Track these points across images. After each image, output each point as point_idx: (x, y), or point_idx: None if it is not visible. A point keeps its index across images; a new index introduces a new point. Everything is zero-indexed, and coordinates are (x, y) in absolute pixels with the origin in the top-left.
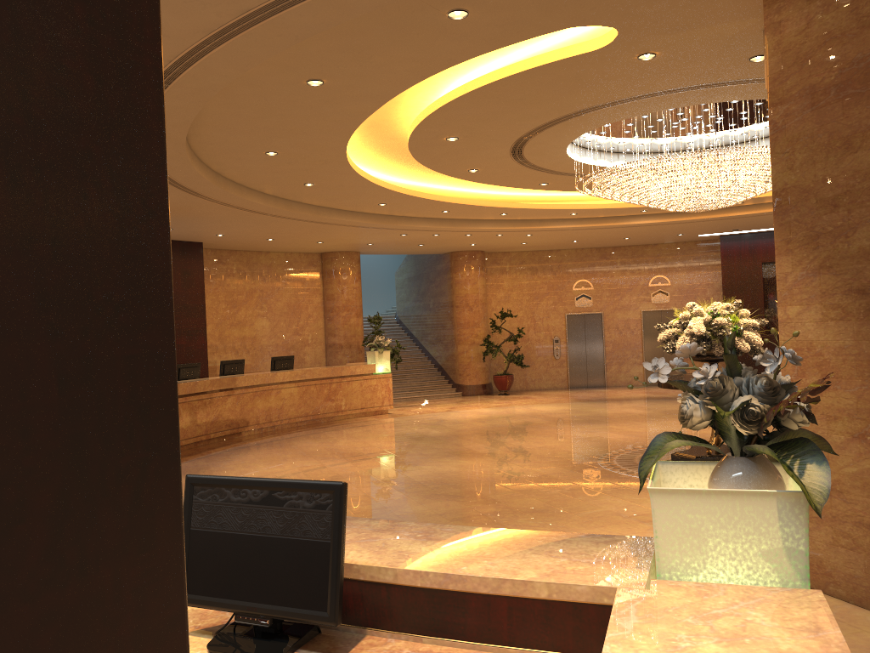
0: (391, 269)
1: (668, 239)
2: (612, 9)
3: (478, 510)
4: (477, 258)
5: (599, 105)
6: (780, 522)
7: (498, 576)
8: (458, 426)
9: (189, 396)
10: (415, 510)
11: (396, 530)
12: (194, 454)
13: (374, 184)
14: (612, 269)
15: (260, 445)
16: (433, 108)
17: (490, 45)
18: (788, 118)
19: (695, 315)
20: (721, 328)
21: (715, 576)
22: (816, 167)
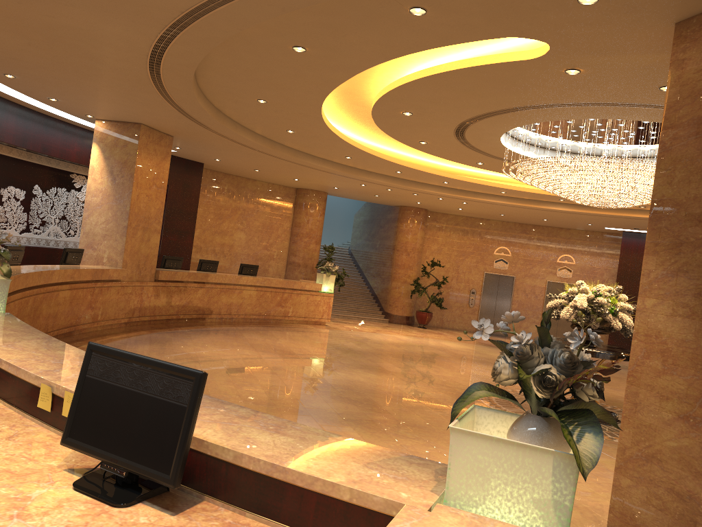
0: (352, 211)
1: (579, 226)
2: (546, 27)
3: (370, 416)
4: (420, 214)
5: (530, 105)
6: (553, 477)
7: (313, 475)
8: (377, 346)
9: (169, 282)
10: (320, 406)
11: (255, 420)
12: (164, 328)
13: (342, 139)
14: (529, 243)
15: (217, 331)
16: (394, 86)
17: (443, 41)
18: (675, 141)
19: (581, 292)
20: (601, 306)
21: (491, 511)
22: (690, 185)
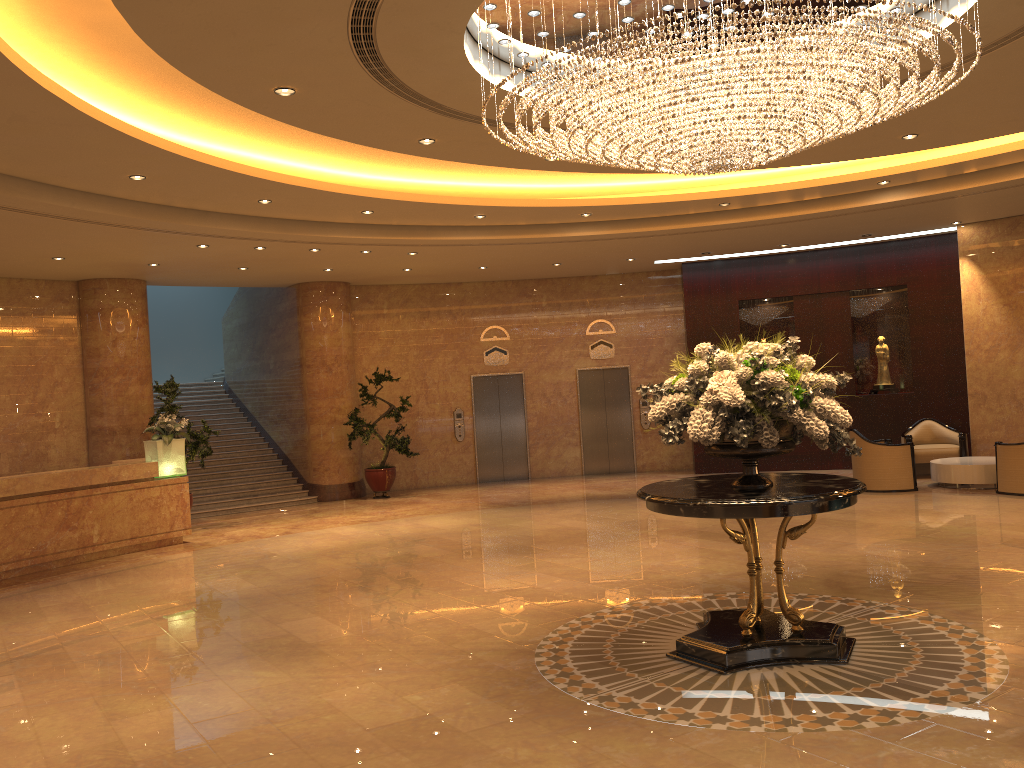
0: (219, 315)
1: (612, 267)
2: None
3: None
4: (338, 292)
5: None
6: None
7: None
8: (289, 569)
9: None
10: None
11: None
12: None
13: (90, 118)
14: (536, 312)
15: None
16: None
17: None
18: None
19: (718, 368)
20: (770, 392)
21: None
22: None
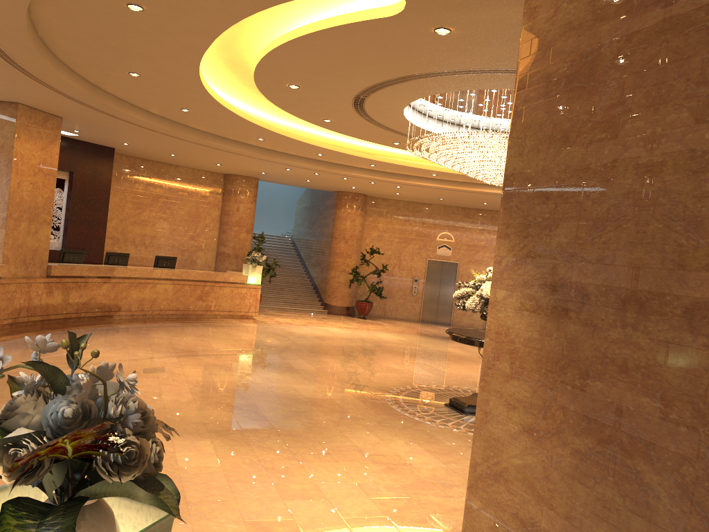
0: (296, 198)
1: None
2: None
3: (241, 425)
4: (358, 199)
5: (416, 74)
6: None
7: None
8: (299, 340)
9: (65, 278)
10: (187, 415)
11: None
12: (57, 329)
13: (244, 118)
14: (473, 228)
15: (120, 329)
16: (264, 53)
17: None
18: (527, 104)
19: (489, 280)
20: None
21: None
22: (539, 156)
